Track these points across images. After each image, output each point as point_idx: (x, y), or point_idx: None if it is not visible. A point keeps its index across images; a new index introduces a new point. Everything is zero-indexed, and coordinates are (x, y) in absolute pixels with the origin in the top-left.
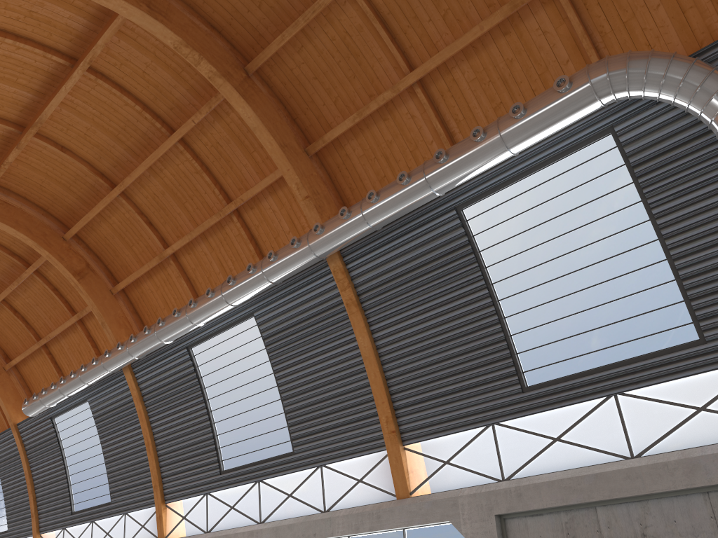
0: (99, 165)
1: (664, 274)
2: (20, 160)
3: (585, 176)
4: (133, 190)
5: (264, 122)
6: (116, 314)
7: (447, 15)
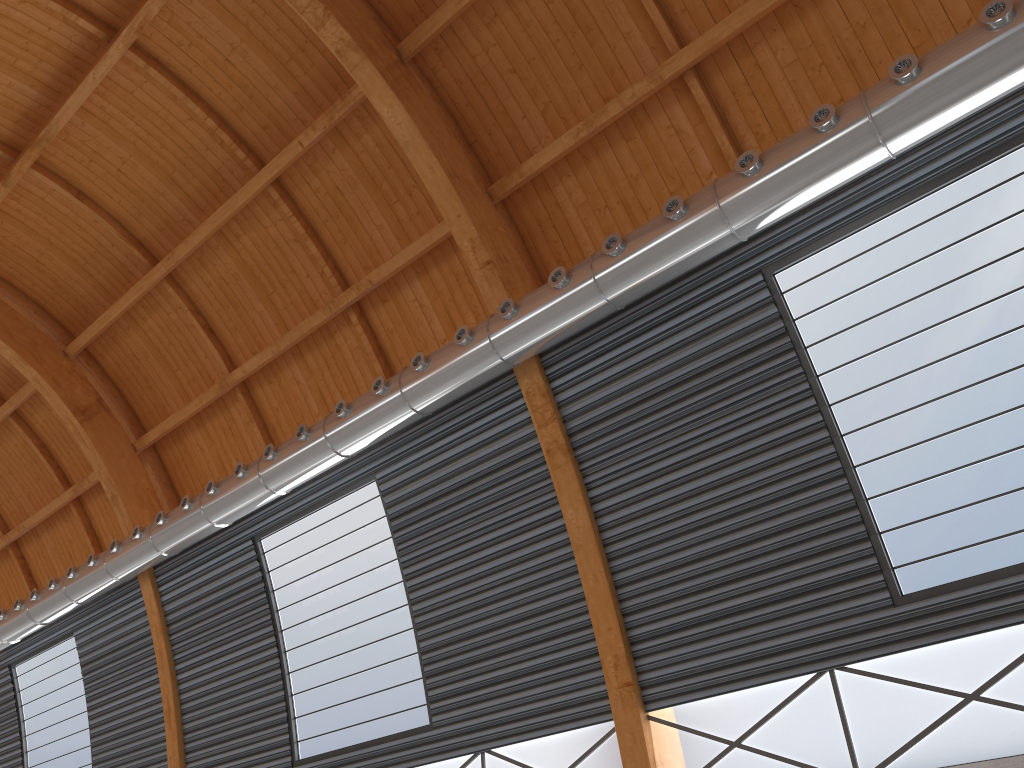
0: (136, 227)
1: None
2: (8, 214)
3: (1020, 201)
4: (188, 272)
5: (424, 133)
6: (138, 484)
7: None
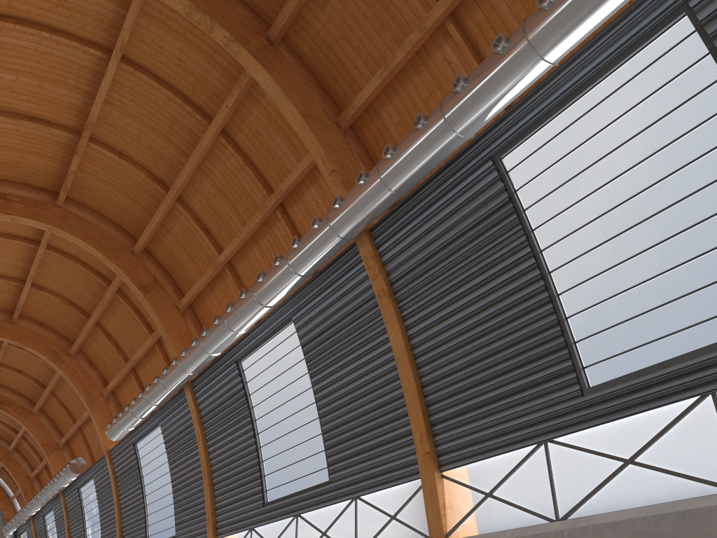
0: (155, 171)
1: None
2: (87, 171)
3: (655, 83)
4: (188, 195)
5: (285, 89)
6: (181, 330)
7: None
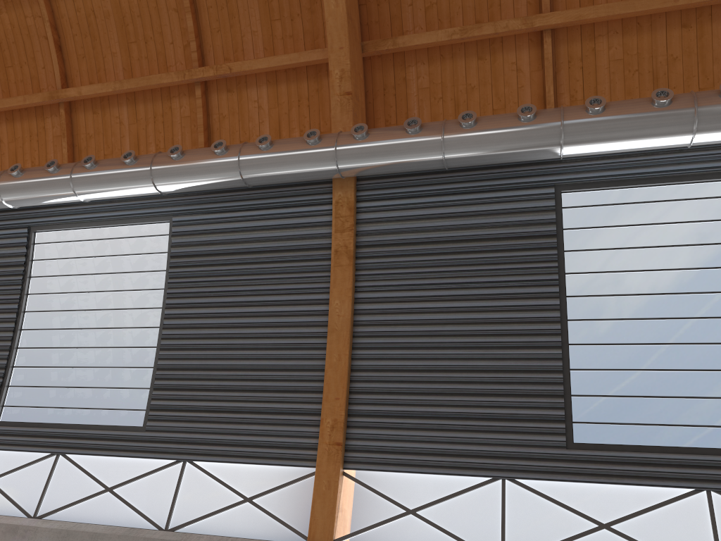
0: None
1: None
2: None
3: None
4: None
5: None
6: None
7: None
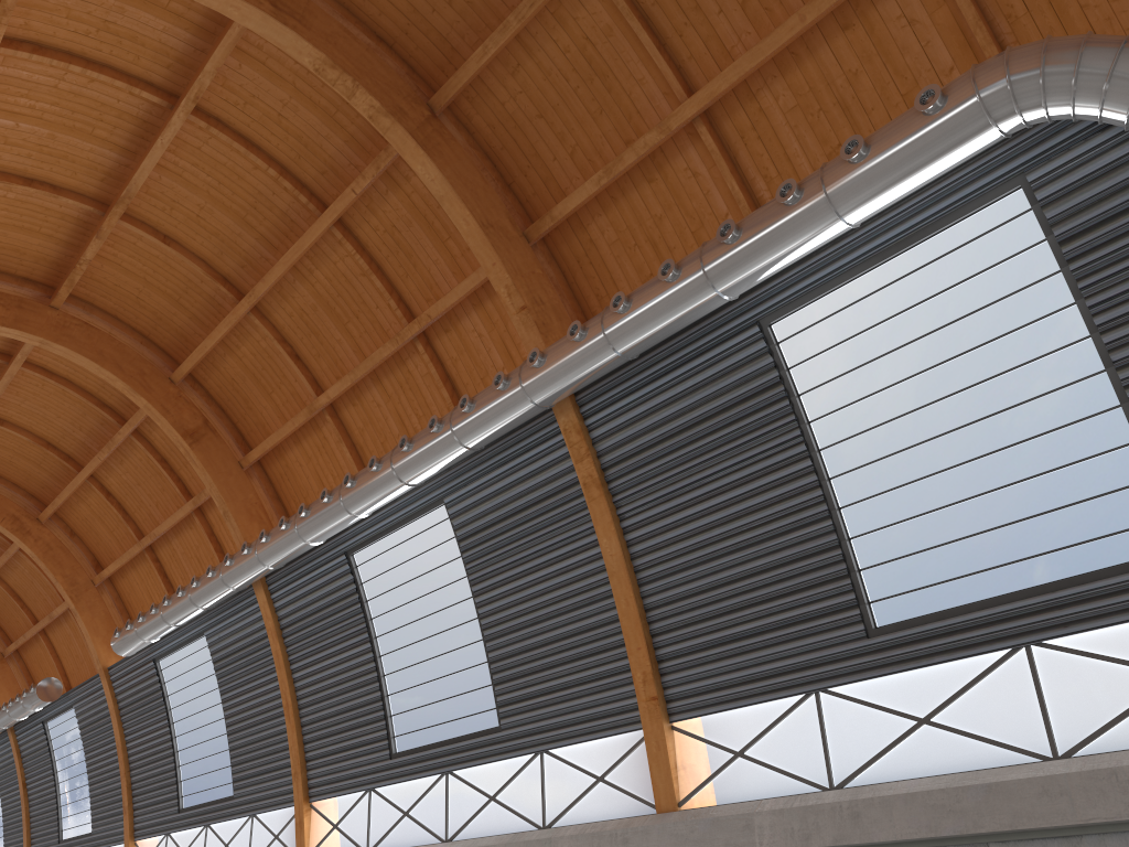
0: (220, 265)
1: (1116, 432)
2: (106, 258)
3: (977, 263)
4: (271, 303)
5: (456, 187)
6: (247, 499)
7: (749, 1)
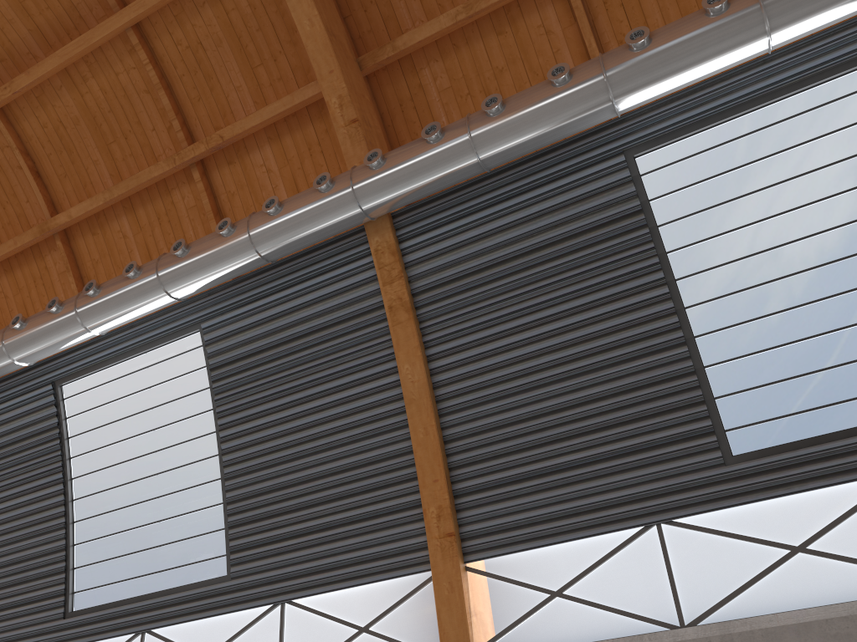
0: None
1: None
2: None
3: None
4: (23, 109)
5: None
6: None
7: None
